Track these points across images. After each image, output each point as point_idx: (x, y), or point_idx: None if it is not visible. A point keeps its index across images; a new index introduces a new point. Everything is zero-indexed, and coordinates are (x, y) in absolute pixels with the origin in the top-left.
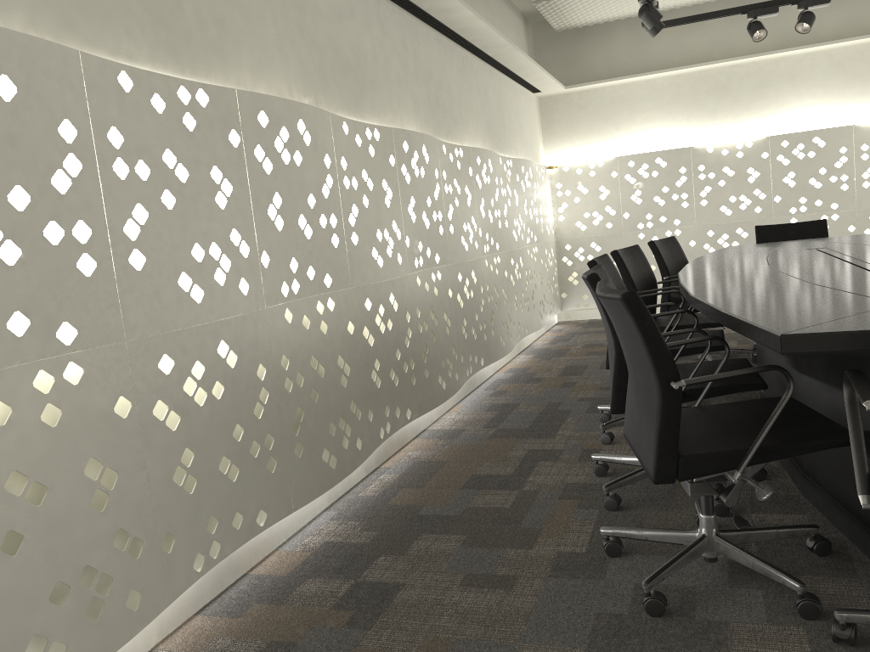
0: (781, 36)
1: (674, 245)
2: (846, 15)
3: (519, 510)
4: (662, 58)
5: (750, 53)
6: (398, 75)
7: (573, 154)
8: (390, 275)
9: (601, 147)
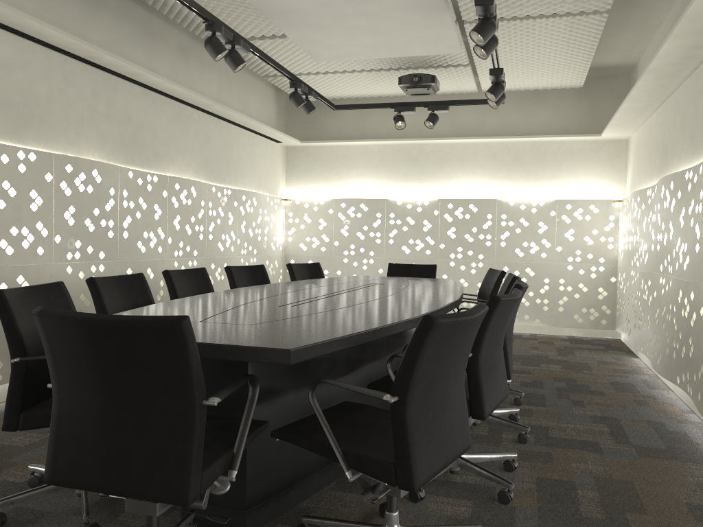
0: (456, 128)
1: (316, 269)
2: (501, 120)
3: (26, 449)
4: (374, 130)
5: (435, 136)
6: (82, 115)
7: (305, 192)
8: (21, 262)
9: (326, 189)
